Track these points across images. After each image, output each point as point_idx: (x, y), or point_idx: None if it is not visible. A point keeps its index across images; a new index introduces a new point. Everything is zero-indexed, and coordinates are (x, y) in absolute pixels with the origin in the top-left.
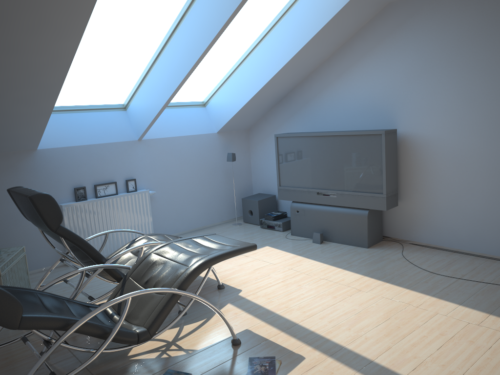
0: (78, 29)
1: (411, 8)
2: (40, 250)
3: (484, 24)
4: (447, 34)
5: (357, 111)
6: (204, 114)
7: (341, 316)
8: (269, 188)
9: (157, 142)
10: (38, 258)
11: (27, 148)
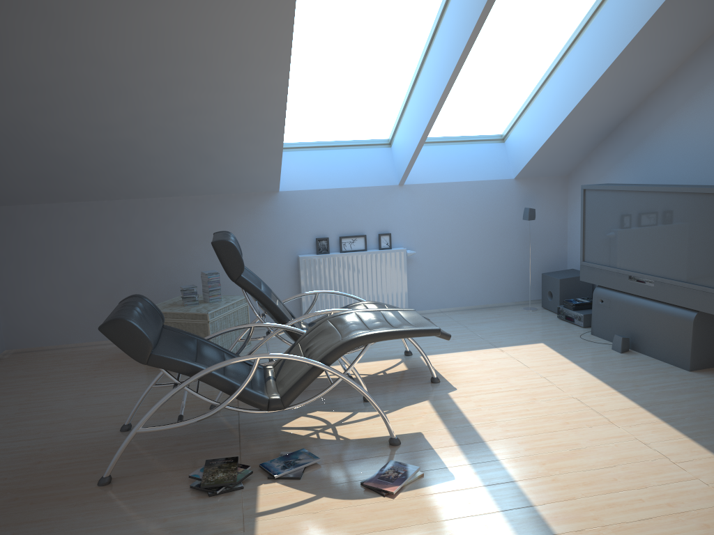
0: (282, 61)
1: None
2: None
3: None
4: None
5: (711, 154)
6: (500, 153)
7: (549, 446)
8: None
9: (424, 188)
10: None
11: (268, 189)
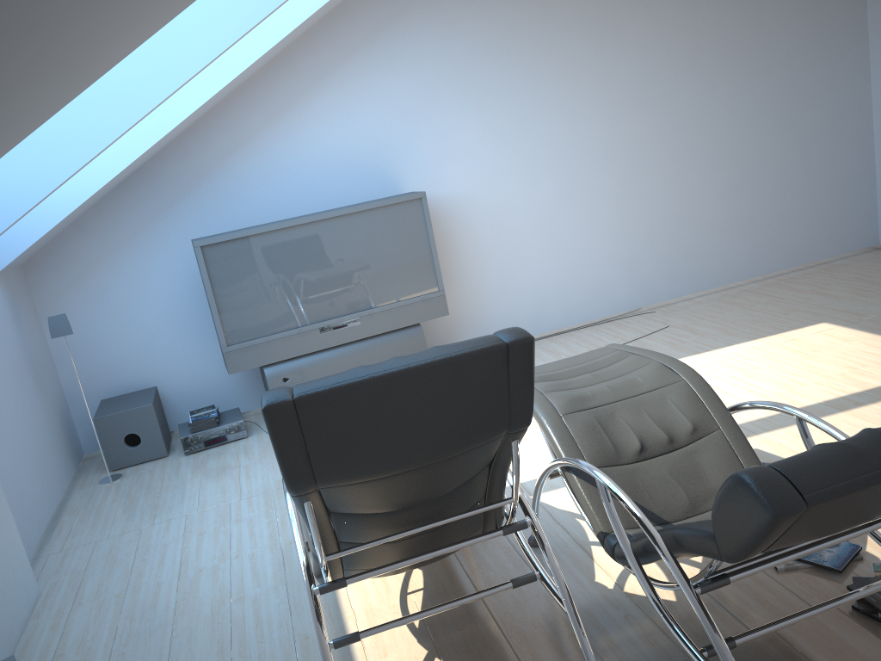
0: None
1: (392, 5)
2: None
3: (497, 35)
4: (454, 48)
5: (325, 175)
6: None
7: None
8: (126, 379)
9: None
10: None
11: None
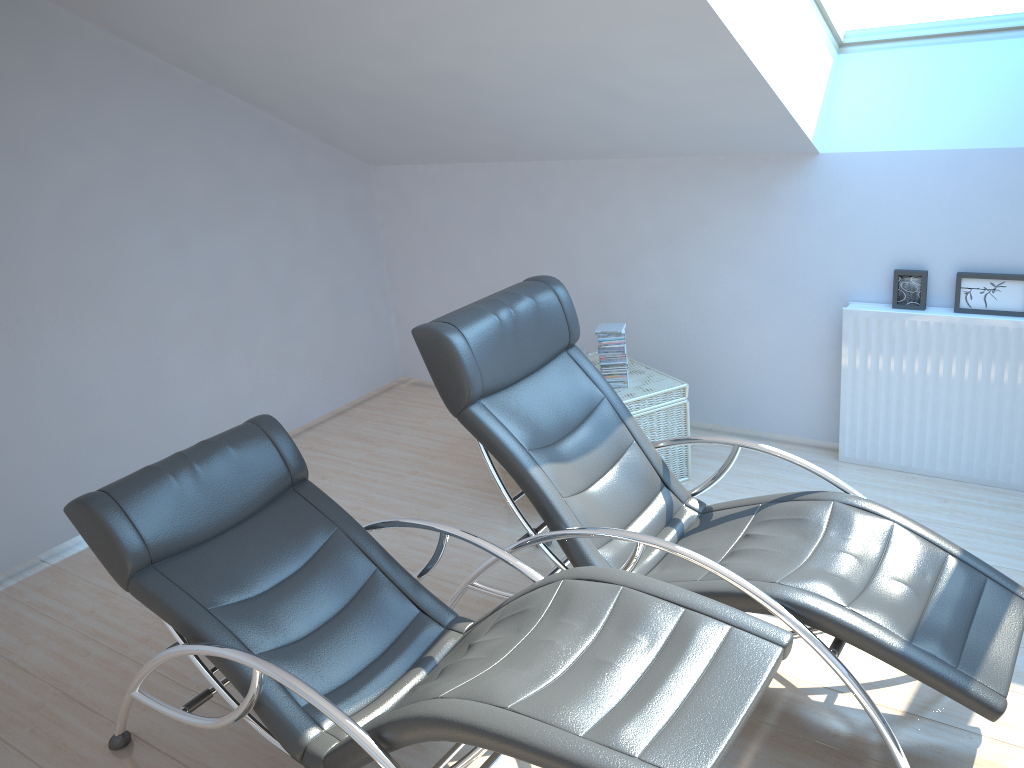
0: None
1: None
2: (789, 397)
3: None
4: None
5: None
6: None
7: None
8: None
9: None
10: (782, 410)
11: (791, 149)
